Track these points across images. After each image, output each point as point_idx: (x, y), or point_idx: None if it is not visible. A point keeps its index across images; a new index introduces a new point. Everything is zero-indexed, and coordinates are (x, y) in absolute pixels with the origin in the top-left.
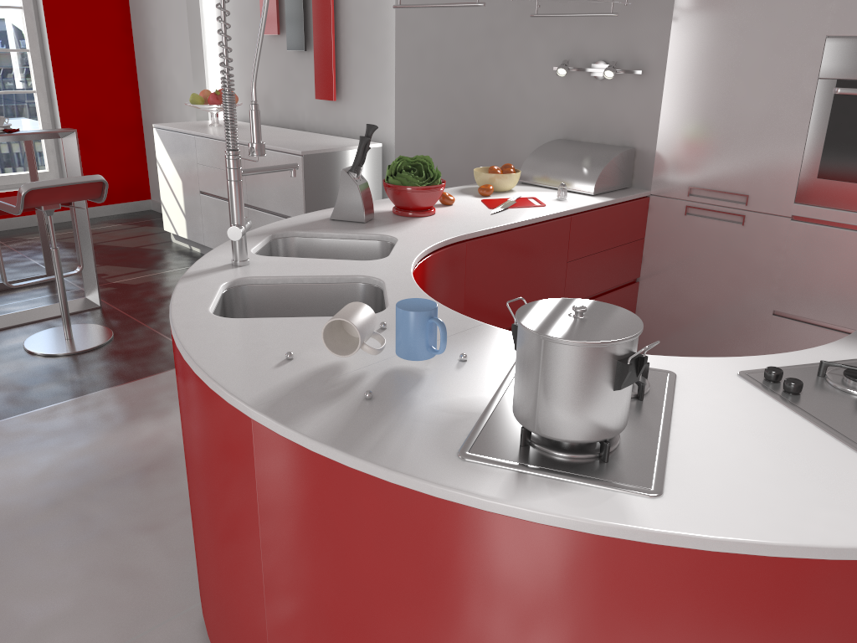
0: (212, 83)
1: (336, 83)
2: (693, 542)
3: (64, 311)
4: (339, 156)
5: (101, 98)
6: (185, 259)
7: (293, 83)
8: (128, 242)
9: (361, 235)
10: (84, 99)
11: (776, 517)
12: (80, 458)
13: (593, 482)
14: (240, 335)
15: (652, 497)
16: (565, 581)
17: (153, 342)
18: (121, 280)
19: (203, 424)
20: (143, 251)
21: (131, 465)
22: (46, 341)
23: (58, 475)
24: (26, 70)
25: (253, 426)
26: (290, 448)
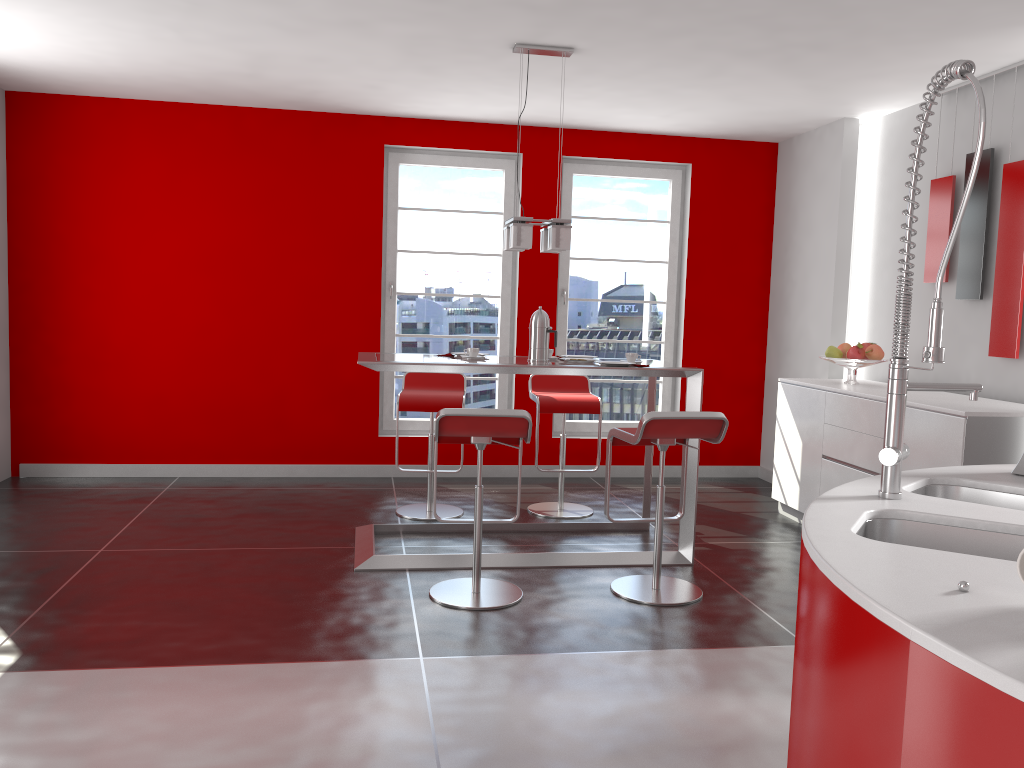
0: (853, 339)
1: (1021, 337)
2: None
3: (657, 556)
4: (1018, 423)
5: (726, 352)
6: (791, 532)
7: (958, 338)
8: (728, 505)
9: None
10: (708, 352)
11: None
12: (651, 713)
13: None
14: (892, 557)
15: None
16: None
17: (745, 612)
18: (717, 542)
19: (834, 651)
20: (744, 517)
21: (706, 738)
22: (632, 586)
23: (626, 724)
24: (658, 321)
25: (910, 650)
26: (966, 684)
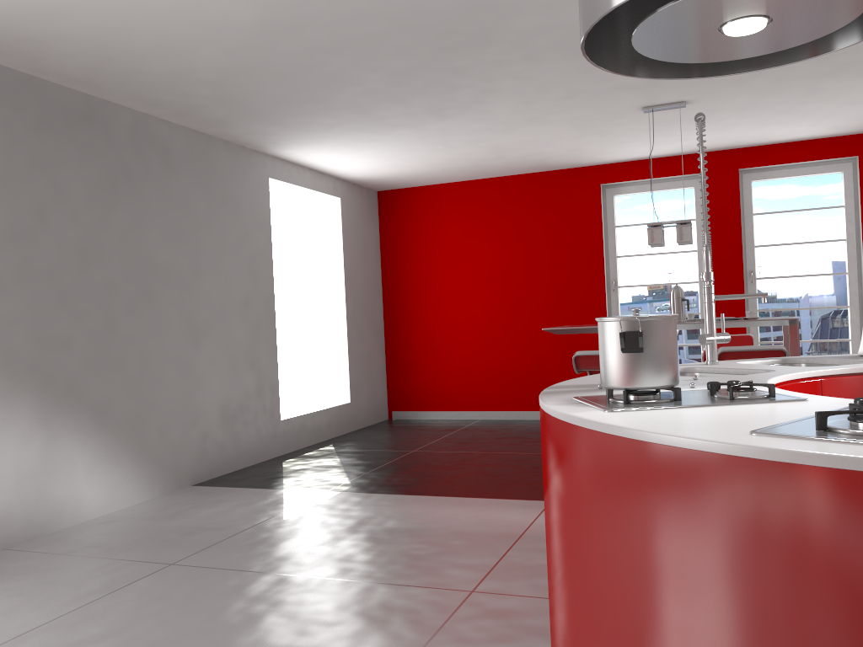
0: None
1: None
2: (581, 422)
3: None
4: None
5: None
6: None
7: None
8: None
9: (854, 361)
10: None
11: (636, 421)
12: None
13: (595, 405)
14: None
15: (604, 411)
16: (558, 455)
17: None
18: None
19: None
20: None
21: None
22: None
23: None
24: (842, 289)
25: None
26: None
